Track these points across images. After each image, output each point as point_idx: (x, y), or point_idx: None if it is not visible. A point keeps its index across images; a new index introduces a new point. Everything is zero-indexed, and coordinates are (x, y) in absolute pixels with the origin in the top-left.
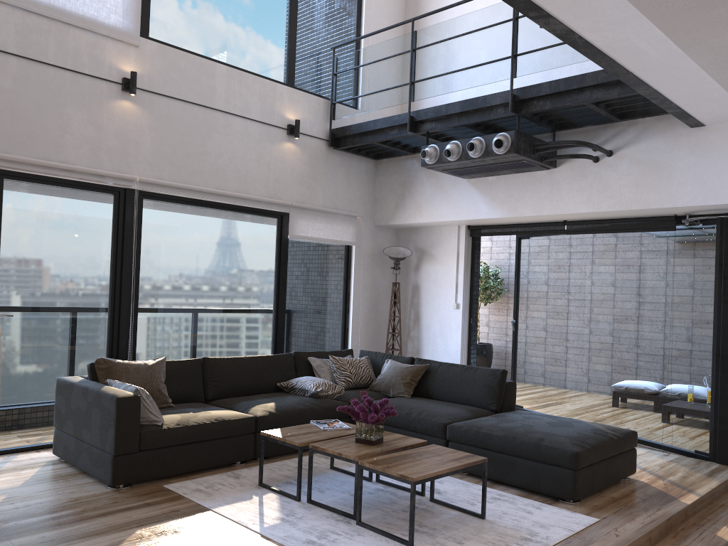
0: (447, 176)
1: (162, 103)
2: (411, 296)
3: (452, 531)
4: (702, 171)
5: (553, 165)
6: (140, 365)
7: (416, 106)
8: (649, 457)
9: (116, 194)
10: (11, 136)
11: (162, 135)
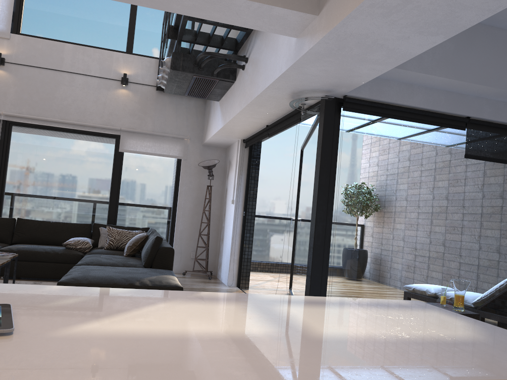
0: (216, 102)
1: (24, 70)
2: (225, 197)
3: None
4: (266, 59)
5: (230, 78)
6: None
7: None
8: None
9: None
10: None
11: (23, 88)
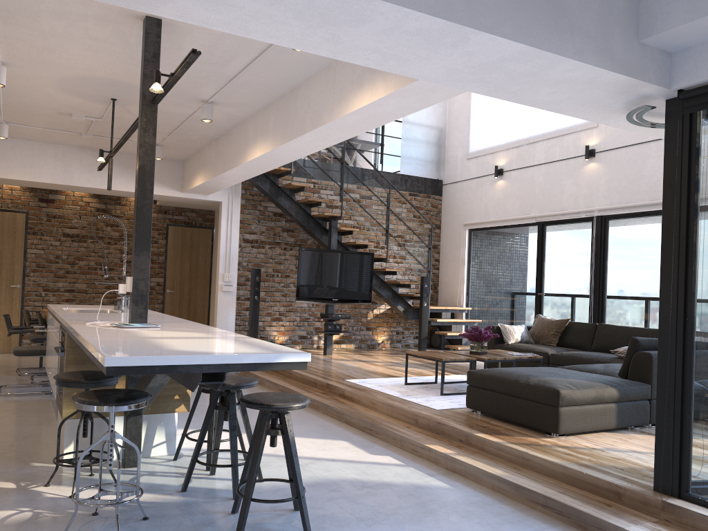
0: None
1: (611, 154)
2: None
3: (423, 390)
4: None
5: None
6: (546, 320)
7: None
8: None
9: (591, 221)
10: (542, 204)
11: (612, 175)
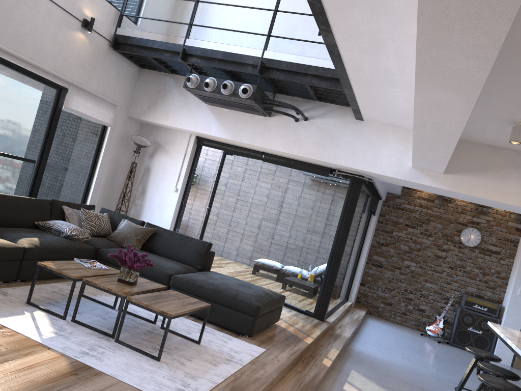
0: (193, 98)
1: None
2: (142, 175)
3: (182, 351)
4: (355, 147)
5: (269, 115)
6: None
7: (178, 39)
8: (281, 311)
9: None
10: None
11: None
